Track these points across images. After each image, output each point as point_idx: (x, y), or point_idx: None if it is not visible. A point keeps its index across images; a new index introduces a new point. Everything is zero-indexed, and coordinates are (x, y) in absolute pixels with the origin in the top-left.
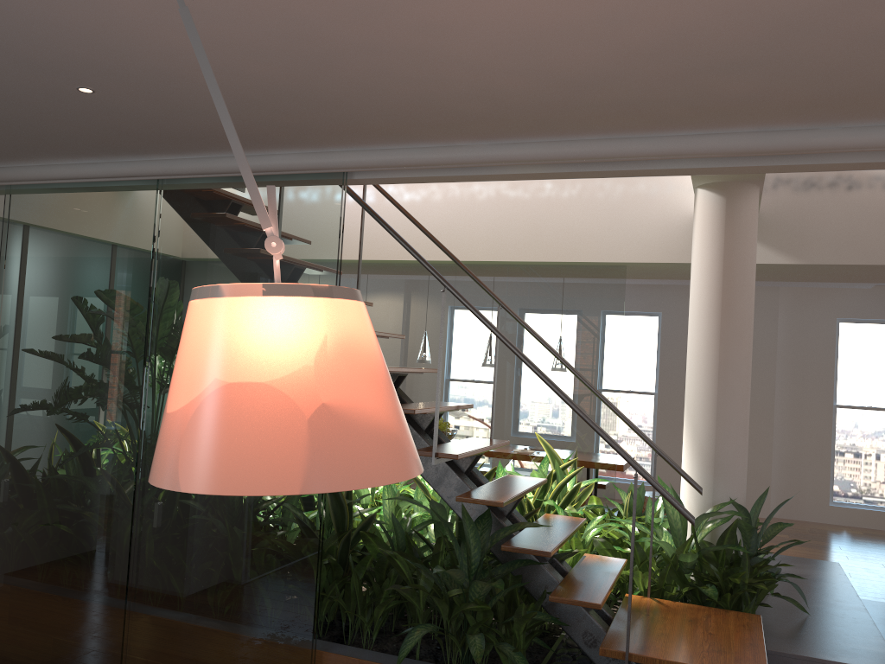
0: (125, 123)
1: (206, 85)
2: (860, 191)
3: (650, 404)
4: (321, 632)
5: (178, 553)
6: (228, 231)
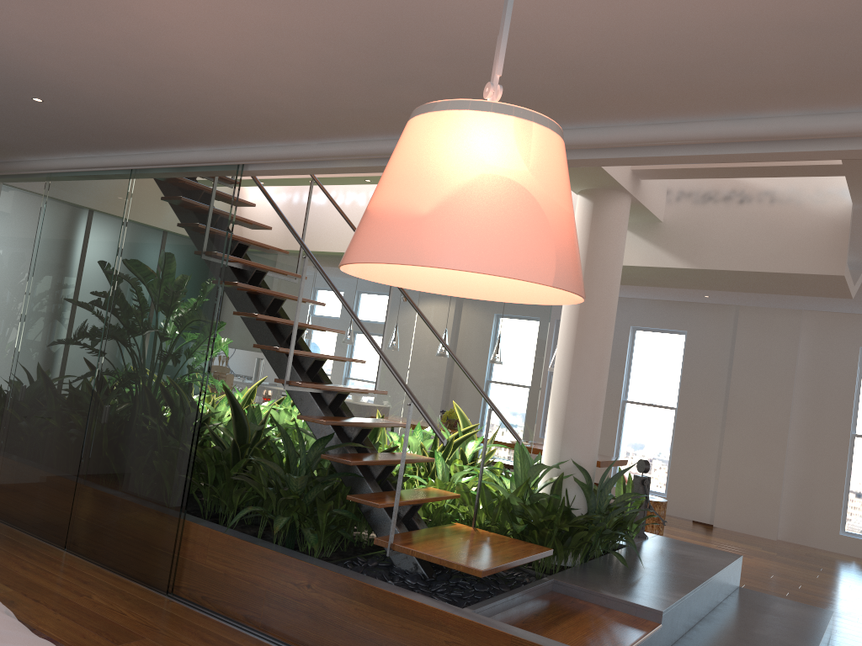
0: (82, 124)
1: (100, 96)
2: (750, 205)
3: (670, 418)
4: (209, 517)
5: (111, 442)
6: (167, 207)
